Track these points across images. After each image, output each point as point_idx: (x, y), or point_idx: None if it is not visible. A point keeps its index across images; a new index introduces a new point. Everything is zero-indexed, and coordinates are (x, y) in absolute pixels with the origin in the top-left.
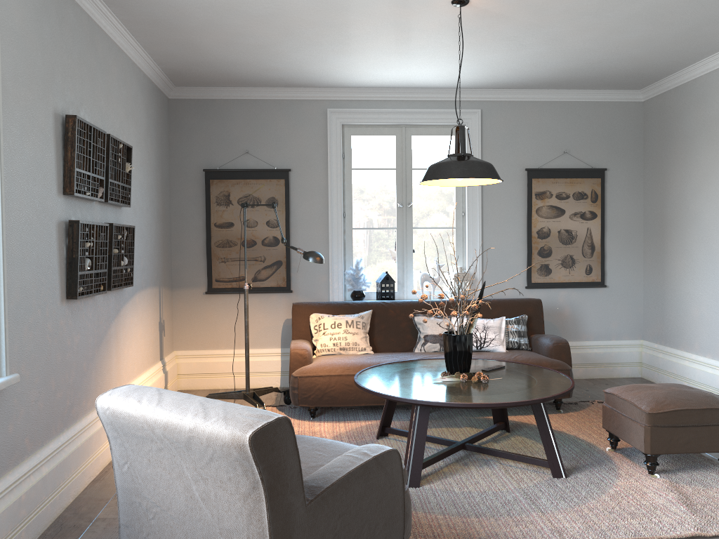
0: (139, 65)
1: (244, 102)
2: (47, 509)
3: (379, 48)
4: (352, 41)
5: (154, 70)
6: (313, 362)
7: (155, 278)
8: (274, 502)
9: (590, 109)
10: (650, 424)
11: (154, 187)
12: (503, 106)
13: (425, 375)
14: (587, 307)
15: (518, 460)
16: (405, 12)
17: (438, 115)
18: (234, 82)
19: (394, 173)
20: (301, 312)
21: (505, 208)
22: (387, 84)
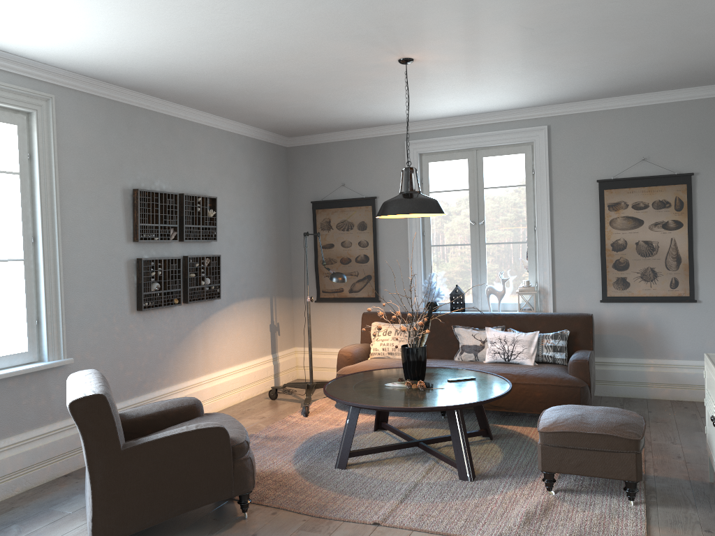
0: (237, 132)
1: (340, 143)
2: None
3: (397, 95)
4: (367, 94)
5: (256, 131)
6: (357, 363)
7: (264, 290)
8: (90, 443)
9: (673, 110)
10: (541, 442)
11: (263, 220)
12: (572, 119)
13: (392, 380)
14: (675, 323)
15: (444, 461)
16: (375, 73)
17: (505, 136)
18: (326, 129)
19: (468, 193)
20: (367, 320)
21: (577, 221)
22: (450, 114)
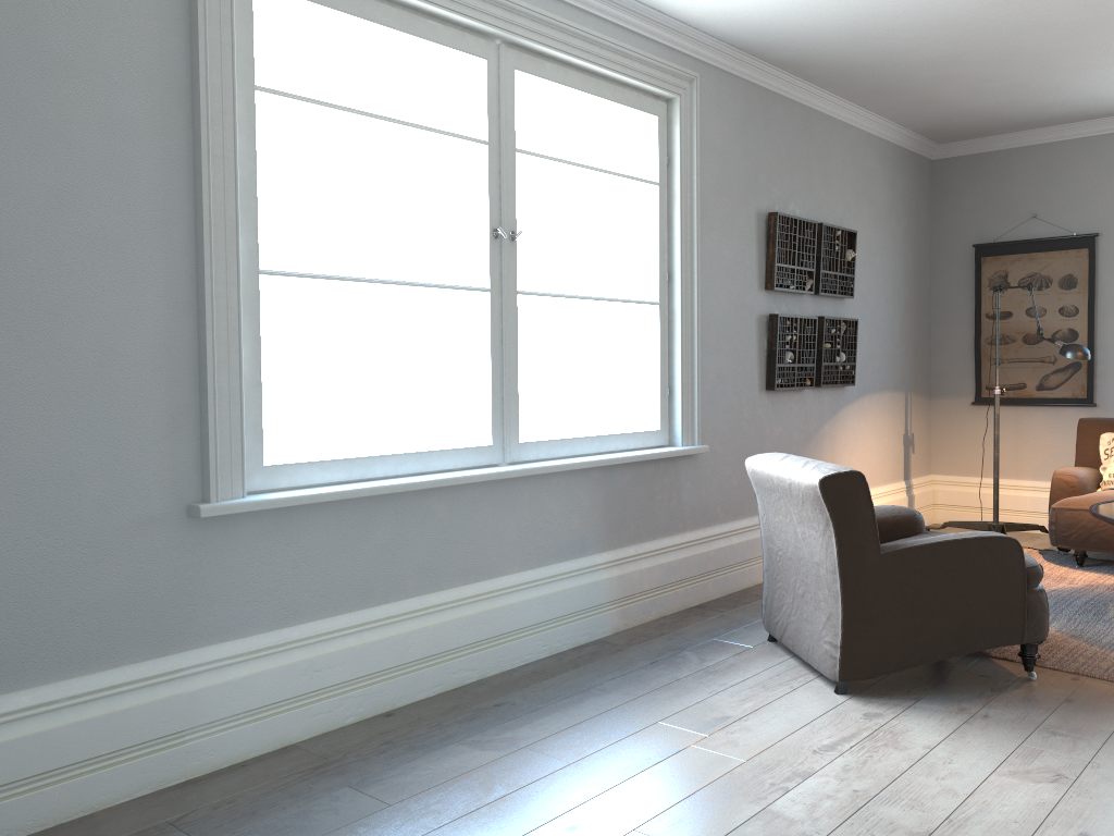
0: (877, 134)
1: (1032, 148)
2: (735, 575)
3: None
4: None
5: (900, 134)
6: (1086, 494)
7: (898, 381)
8: (842, 539)
9: None
10: None
11: (901, 272)
12: None
13: None
14: None
15: None
16: None
17: None
18: (1013, 126)
19: None
20: (1089, 431)
21: None
22: None
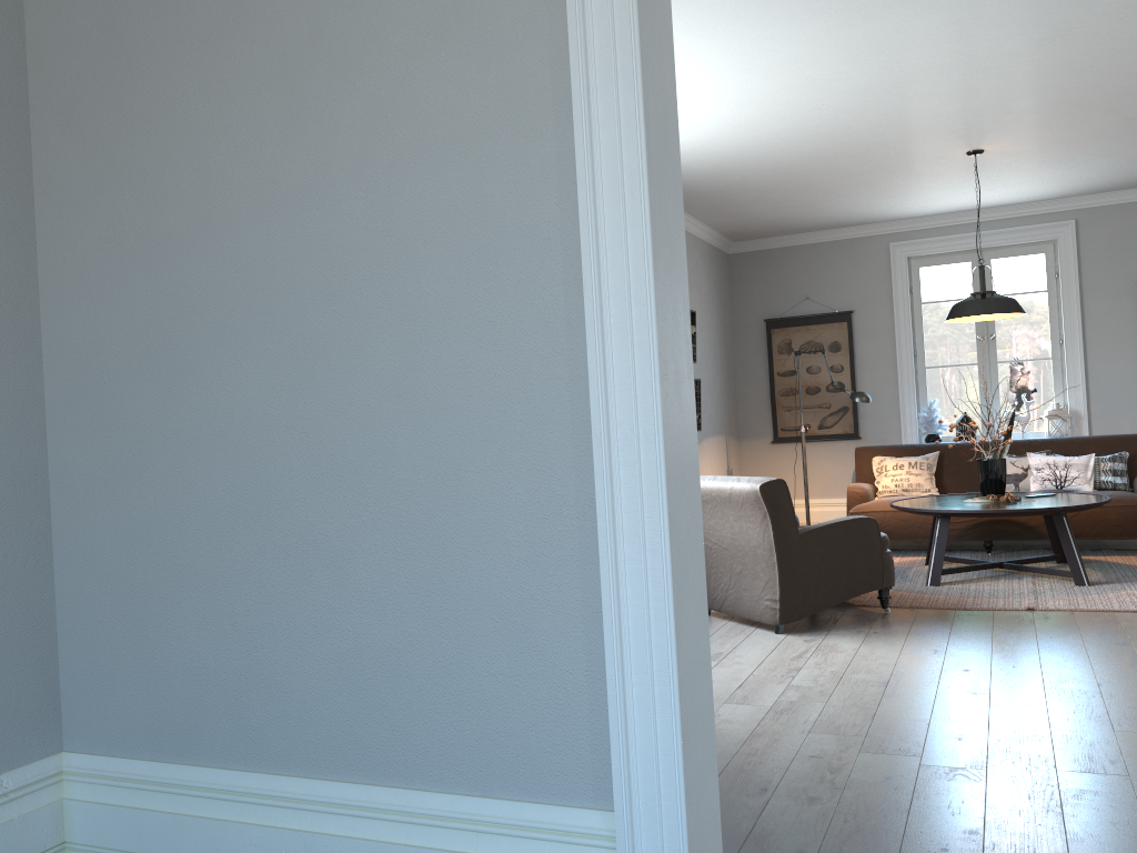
0: (698, 236)
1: (802, 247)
2: None
3: (921, 189)
4: (889, 188)
5: (712, 235)
6: (871, 501)
7: (721, 427)
8: (776, 525)
9: None
10: None
11: (717, 342)
12: (1105, 211)
13: (962, 500)
14: None
15: (1047, 573)
16: (927, 165)
17: (1020, 233)
18: (789, 231)
19: None
20: (864, 456)
21: (1115, 331)
22: (953, 209)
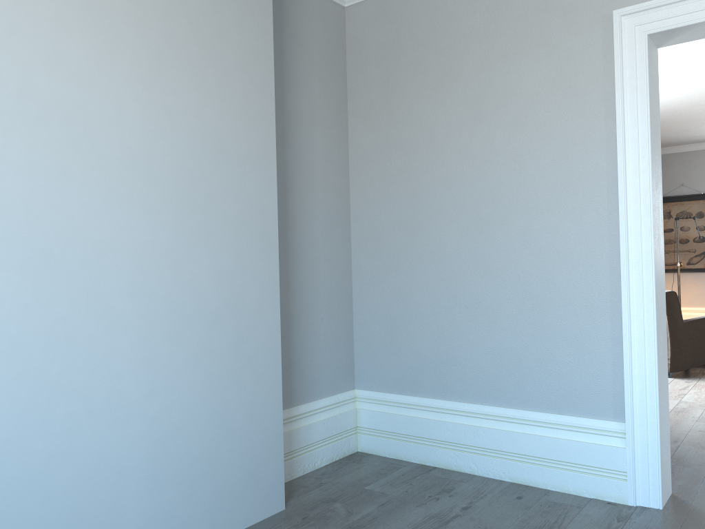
0: None
1: (679, 154)
2: None
3: None
4: None
5: None
6: None
7: None
8: (669, 317)
9: None
10: None
11: None
12: None
13: None
14: None
15: None
16: None
17: None
18: (672, 144)
19: None
20: None
21: None
22: None
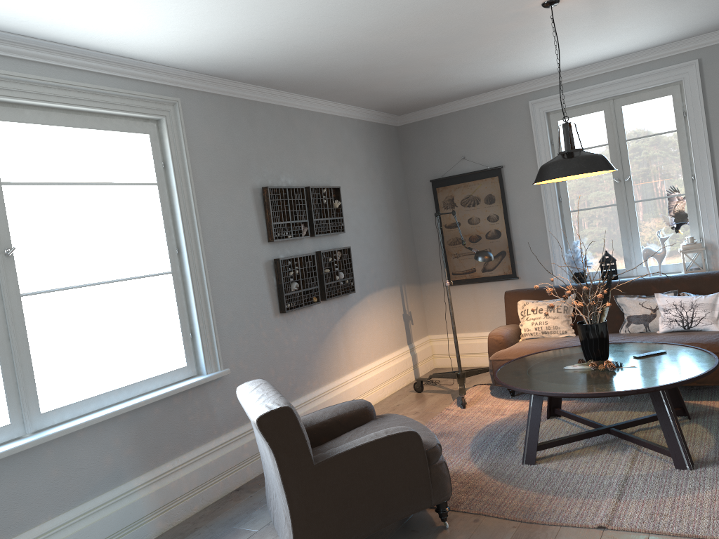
0: (349, 116)
1: (456, 114)
2: None
3: (528, 48)
4: (495, 52)
5: (368, 113)
6: (510, 346)
7: (393, 279)
8: (282, 460)
9: None
10: None
11: (384, 205)
12: None
13: (568, 362)
14: None
15: (650, 448)
16: (511, 24)
17: (647, 78)
18: (439, 101)
19: (607, 149)
20: (511, 299)
21: None
22: (580, 64)
